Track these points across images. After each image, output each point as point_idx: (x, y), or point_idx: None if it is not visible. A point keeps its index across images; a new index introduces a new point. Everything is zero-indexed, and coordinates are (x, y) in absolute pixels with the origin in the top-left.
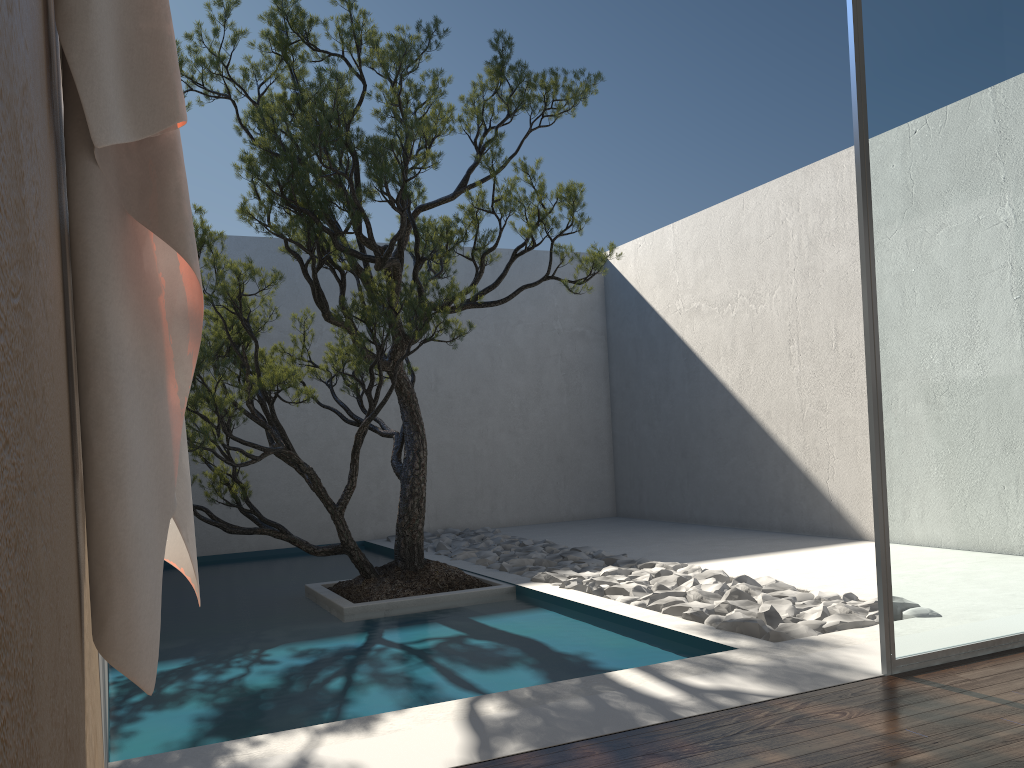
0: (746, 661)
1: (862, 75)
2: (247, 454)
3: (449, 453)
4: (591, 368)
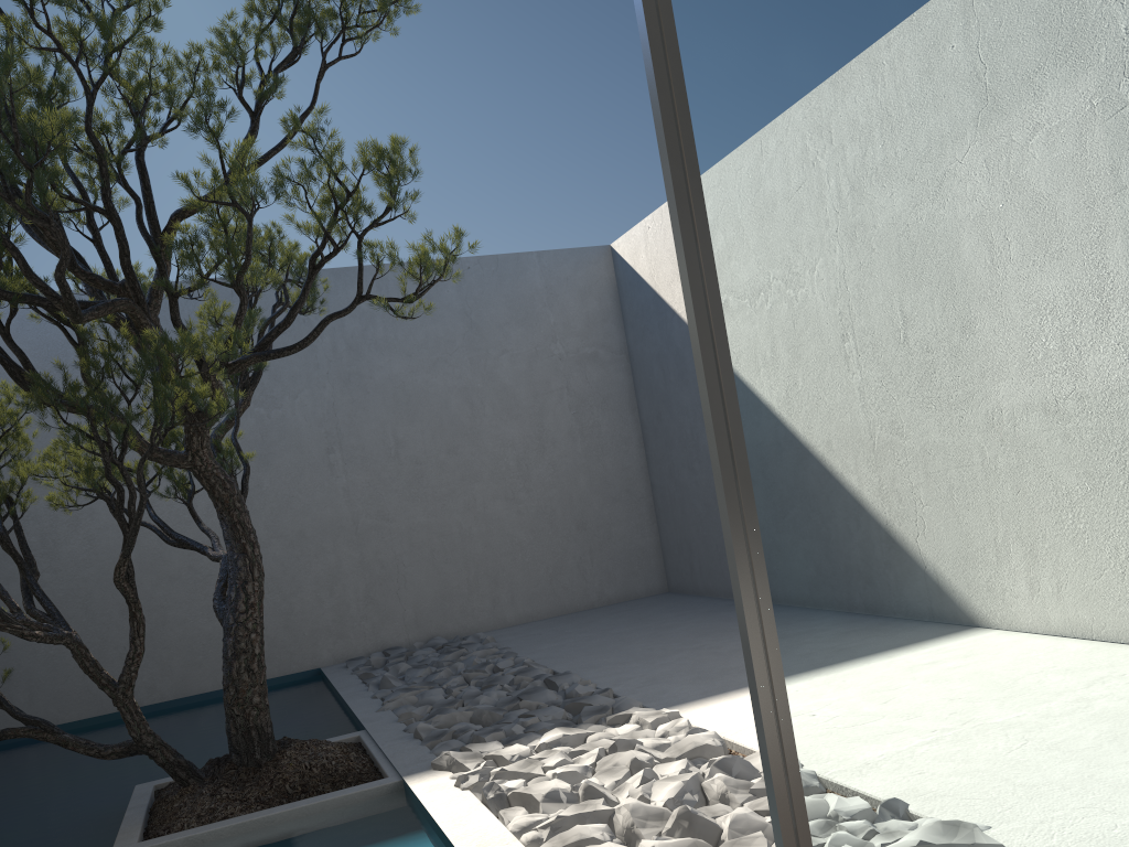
0: None
1: None
2: None
3: (425, 537)
4: (611, 400)
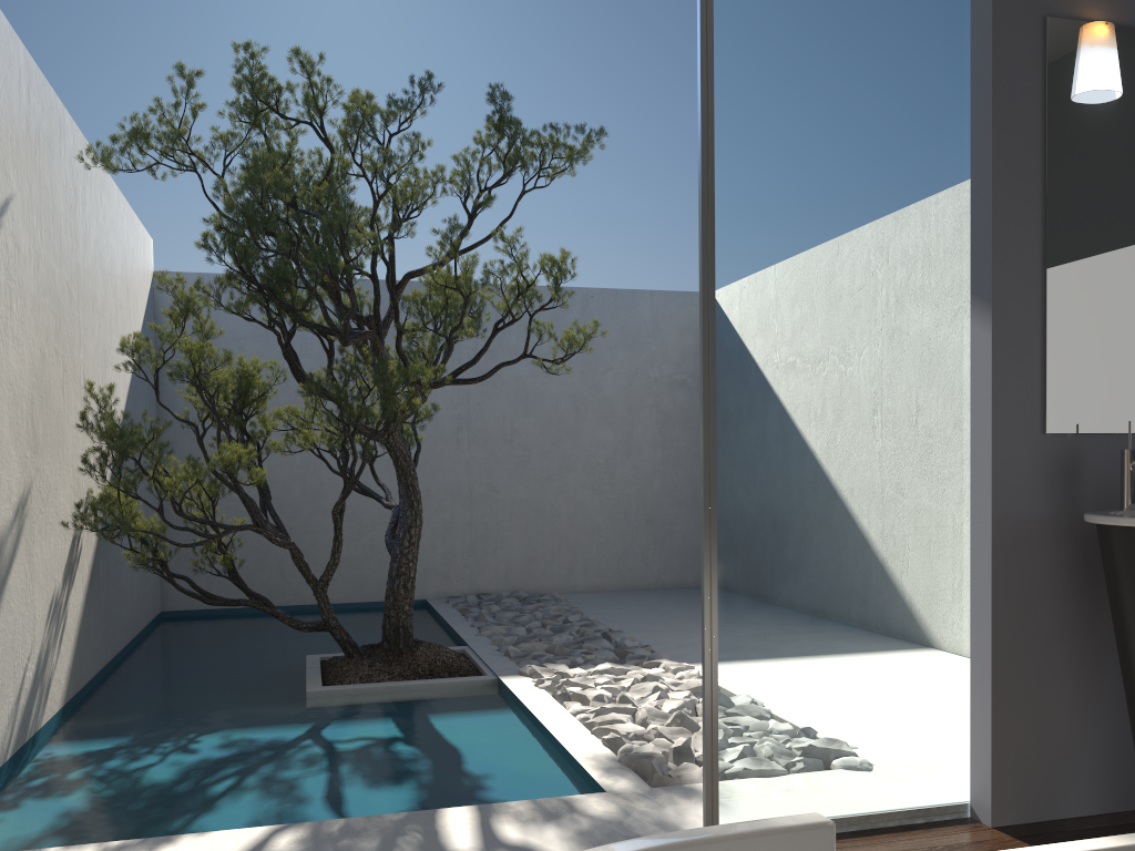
0: (592, 810)
1: (710, 188)
2: (200, 534)
3: (523, 510)
4: (692, 421)
